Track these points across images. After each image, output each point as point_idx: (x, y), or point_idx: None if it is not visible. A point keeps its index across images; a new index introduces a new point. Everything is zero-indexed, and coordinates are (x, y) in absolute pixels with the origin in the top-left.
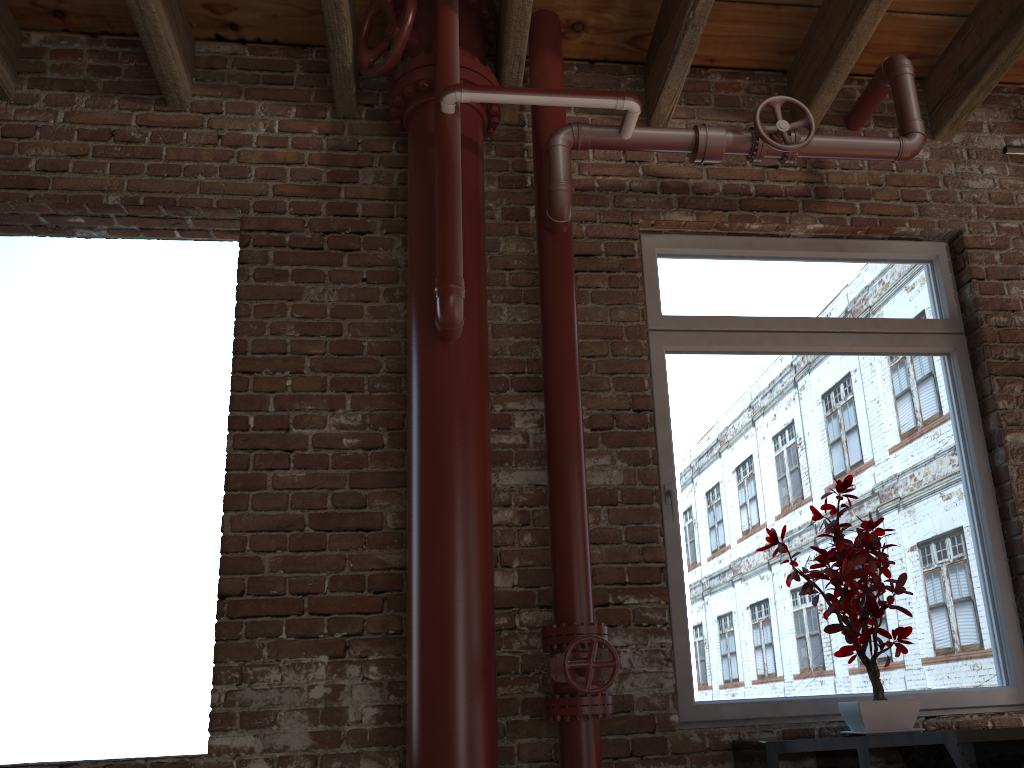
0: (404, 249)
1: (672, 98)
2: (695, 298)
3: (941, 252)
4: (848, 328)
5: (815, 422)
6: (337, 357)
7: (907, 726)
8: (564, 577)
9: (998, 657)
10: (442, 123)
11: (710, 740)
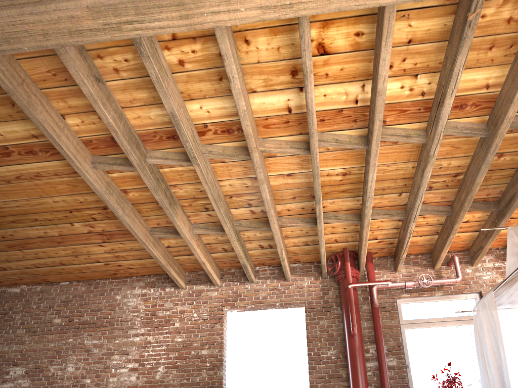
0: (340, 310)
1: (400, 268)
2: (411, 314)
3: (477, 296)
4: (452, 319)
5: (444, 345)
6: (328, 337)
7: None
8: None
9: None
10: (348, 289)
11: None
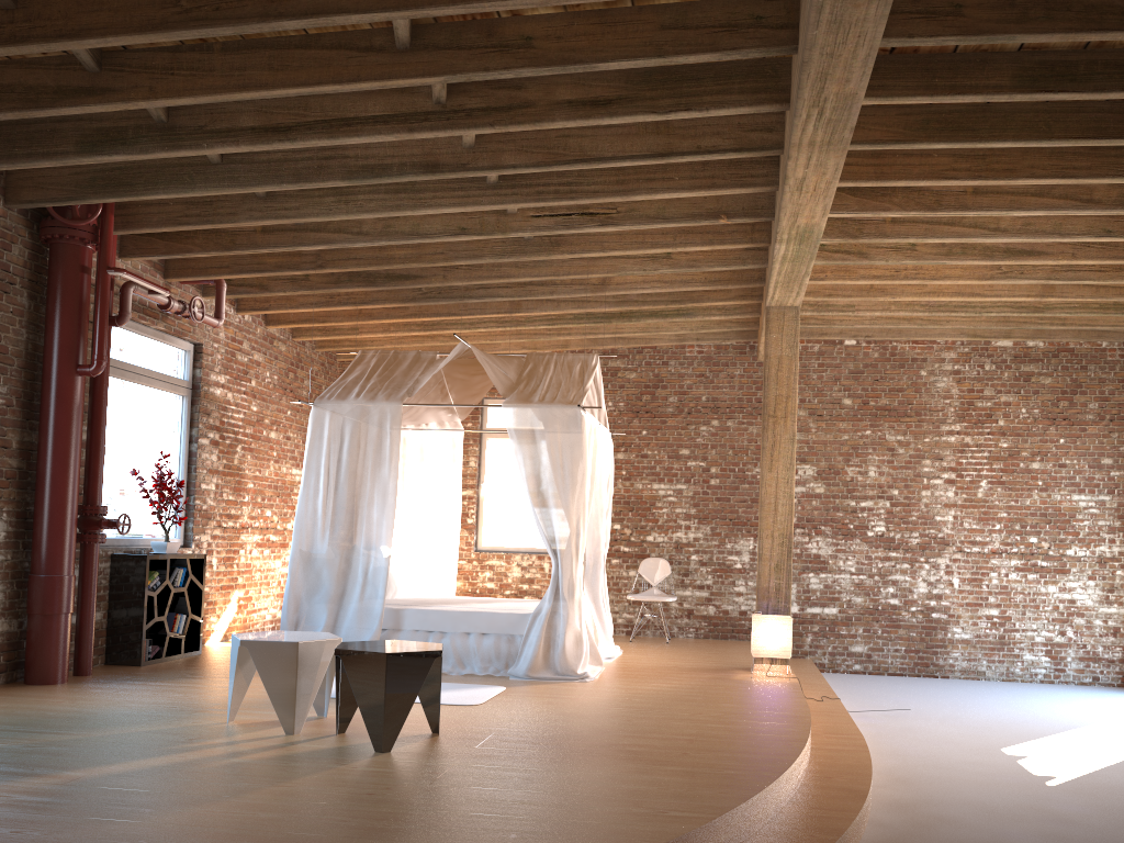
0: (28, 299)
1: (143, 259)
2: (115, 349)
3: (192, 349)
4: (161, 378)
5: (144, 419)
6: None
7: (175, 551)
8: (98, 486)
9: (176, 526)
10: (107, 278)
11: (105, 553)
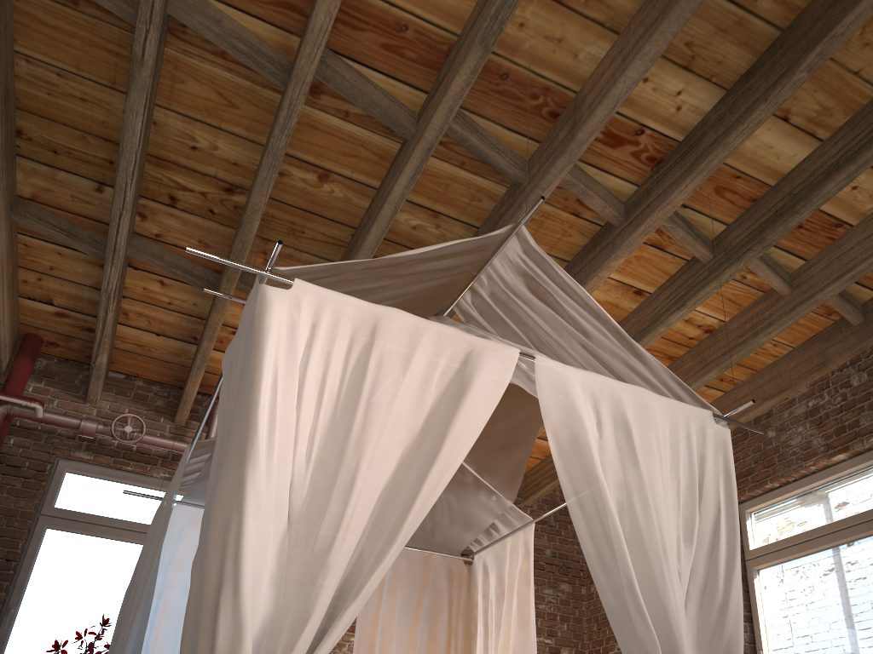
0: None
1: (95, 393)
2: (79, 500)
3: None
4: None
5: (123, 583)
6: None
7: None
8: None
9: None
10: None
11: None
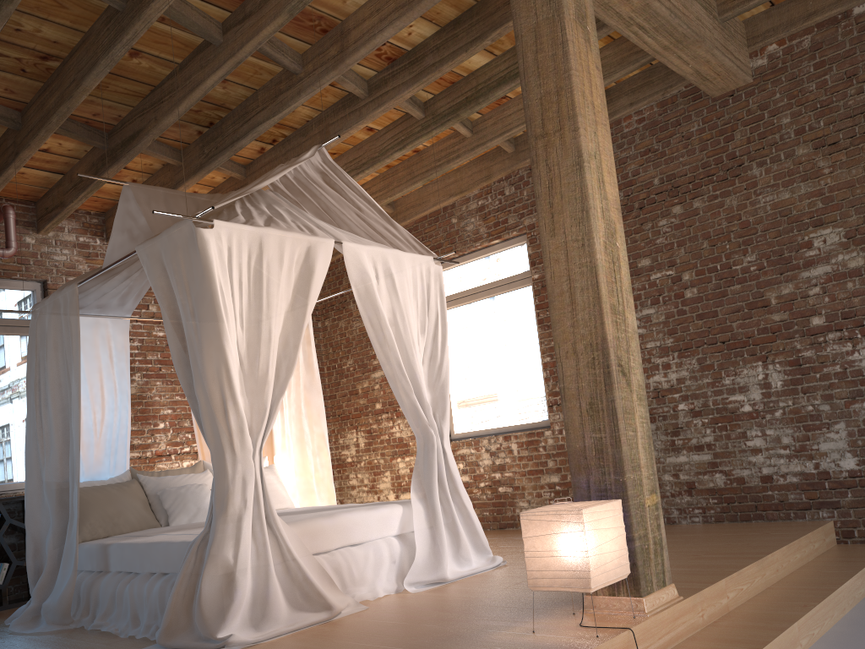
0: None
1: None
2: None
3: (38, 288)
4: None
5: None
6: None
7: None
8: None
9: None
10: None
11: None
